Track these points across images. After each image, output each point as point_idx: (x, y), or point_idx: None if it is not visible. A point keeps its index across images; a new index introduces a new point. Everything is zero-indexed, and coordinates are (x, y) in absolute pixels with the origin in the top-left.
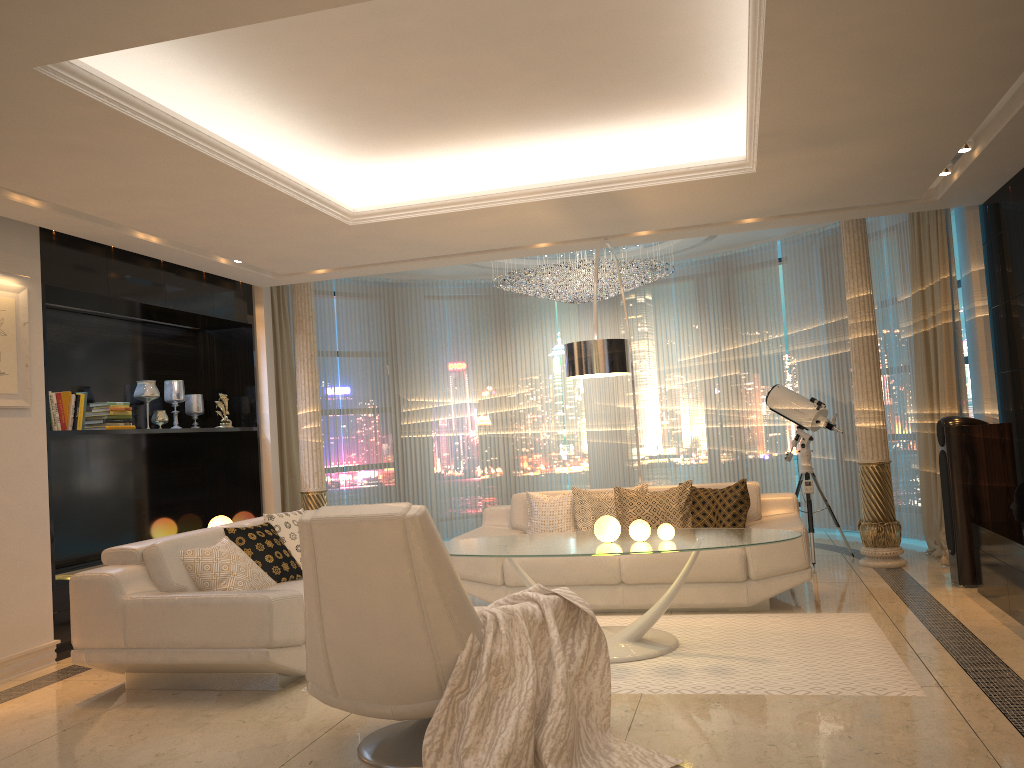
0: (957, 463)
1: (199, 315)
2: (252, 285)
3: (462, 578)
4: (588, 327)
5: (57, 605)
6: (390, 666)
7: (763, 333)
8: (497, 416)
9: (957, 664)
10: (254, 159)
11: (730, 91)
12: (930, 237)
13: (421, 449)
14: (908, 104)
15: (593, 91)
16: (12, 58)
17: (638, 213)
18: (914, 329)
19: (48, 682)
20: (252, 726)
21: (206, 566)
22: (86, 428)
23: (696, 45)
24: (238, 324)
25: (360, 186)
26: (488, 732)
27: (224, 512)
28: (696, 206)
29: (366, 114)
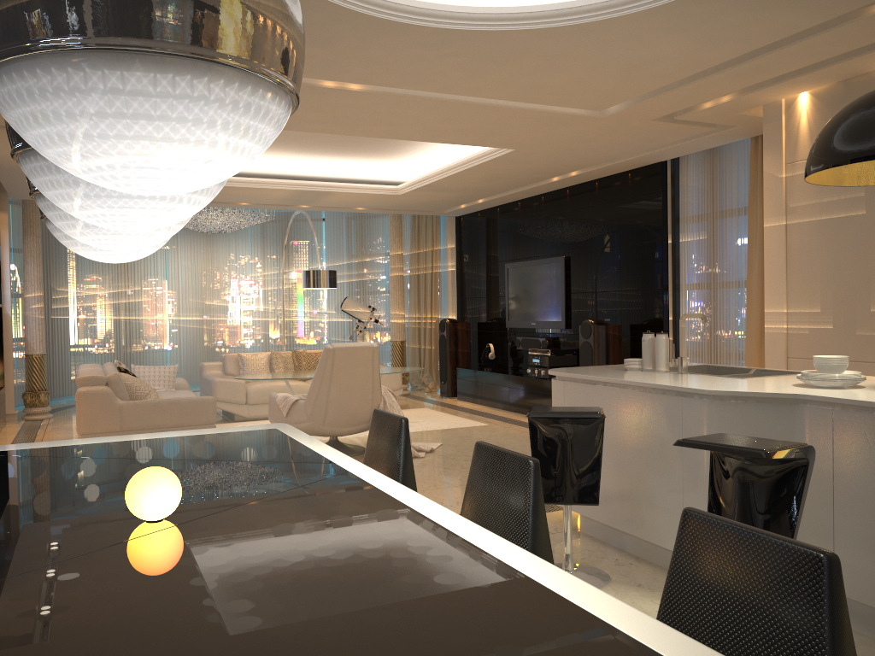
0: (450, 340)
1: None
2: None
3: (221, 401)
4: (187, 247)
5: None
6: (354, 410)
7: (309, 263)
8: (119, 305)
9: (485, 417)
10: None
11: (401, 157)
12: (427, 226)
13: (65, 327)
14: (484, 186)
15: (350, 147)
16: None
17: (322, 199)
18: (410, 272)
19: None
20: None
21: (137, 387)
22: None
23: (412, 143)
24: None
25: None
26: None
27: None
28: (352, 201)
29: None
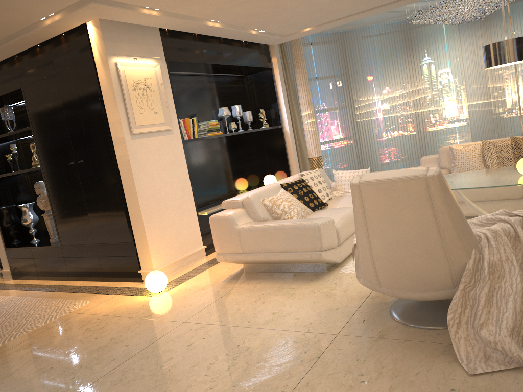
0: None
1: (244, 67)
2: (268, 45)
3: None
4: (466, 39)
5: (201, 229)
6: (418, 270)
7: None
8: (411, 102)
9: None
10: None
11: None
12: None
13: (368, 127)
14: None
15: None
16: None
17: None
18: None
19: (205, 268)
20: (319, 295)
21: (276, 206)
22: (199, 136)
23: None
24: (264, 69)
25: None
26: (493, 312)
27: (270, 172)
28: None
29: None
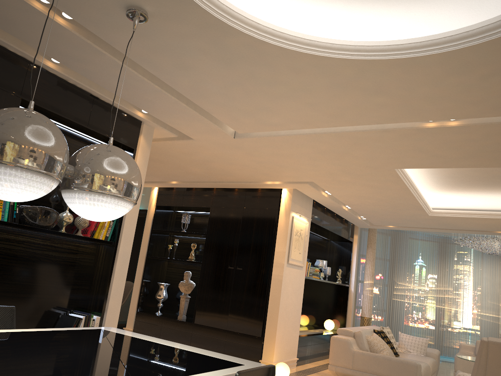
0: None
1: (339, 236)
2: (353, 225)
3: None
4: (487, 264)
5: (298, 344)
6: None
7: None
8: (437, 298)
9: None
10: (420, 193)
11: None
12: None
13: (400, 306)
14: None
15: None
16: (392, 166)
17: None
18: None
19: (303, 374)
20: None
21: (375, 343)
22: None
23: None
24: (347, 241)
25: (428, 198)
26: None
27: (329, 318)
28: None
29: (460, 179)
